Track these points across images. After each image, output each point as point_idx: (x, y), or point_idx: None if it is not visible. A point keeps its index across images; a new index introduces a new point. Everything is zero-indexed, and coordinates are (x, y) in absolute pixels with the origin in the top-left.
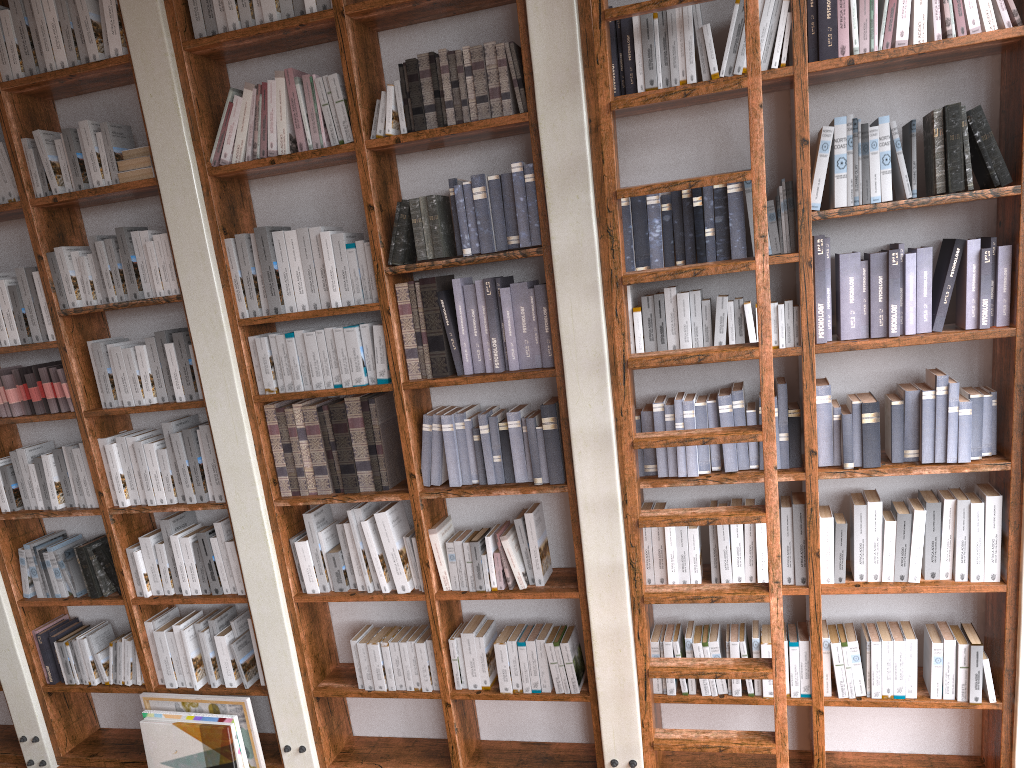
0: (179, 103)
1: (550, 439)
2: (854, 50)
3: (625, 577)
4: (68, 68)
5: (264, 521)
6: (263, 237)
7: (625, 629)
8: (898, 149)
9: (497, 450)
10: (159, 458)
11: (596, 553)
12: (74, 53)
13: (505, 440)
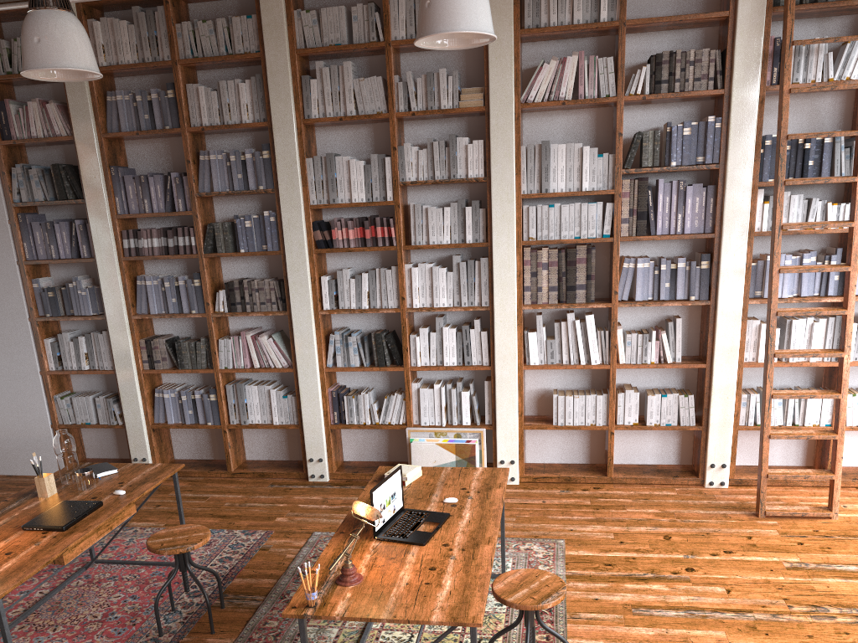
0: (513, 64)
1: (704, 274)
2: None
3: (737, 354)
4: None
5: (516, 317)
6: (546, 147)
7: (732, 385)
8: None
9: (668, 280)
10: (447, 277)
11: (723, 340)
12: None
13: (673, 274)
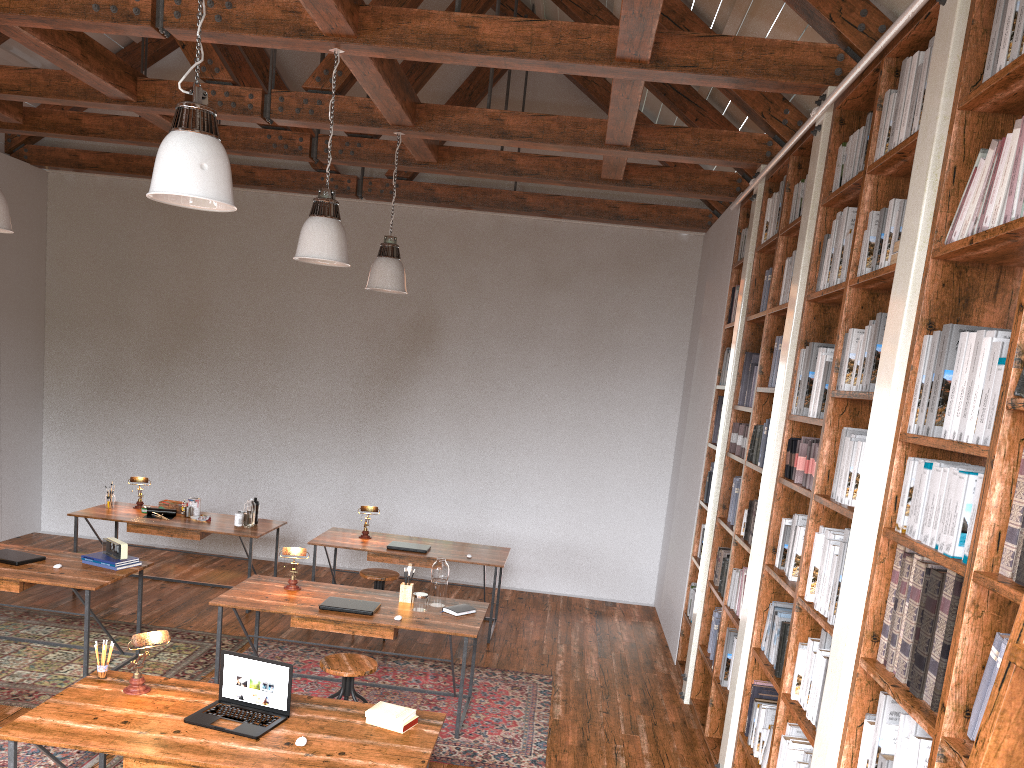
0: (929, 173)
1: None
2: None
3: None
4: (897, 145)
5: (841, 674)
6: (945, 337)
7: None
8: None
9: None
10: (831, 563)
11: None
12: (908, 129)
13: None
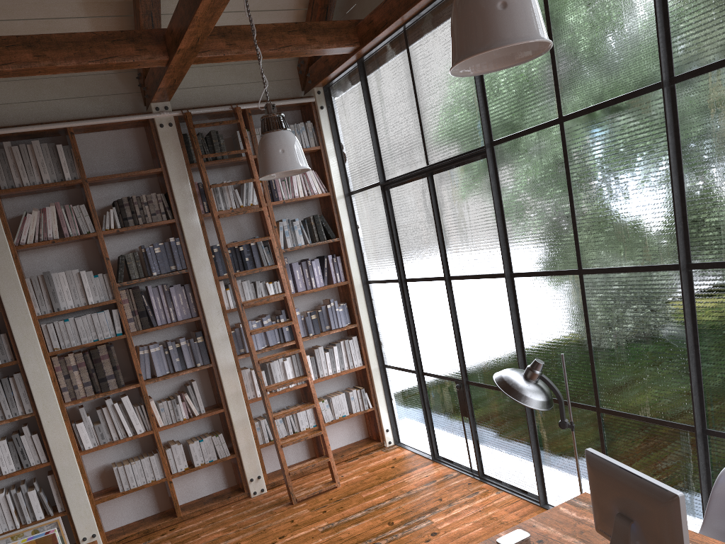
0: None
1: (201, 346)
2: (284, 198)
3: (243, 395)
4: None
5: (62, 415)
6: (48, 276)
7: (246, 418)
8: (303, 228)
9: (177, 356)
10: None
11: (229, 388)
12: None
13: (179, 351)
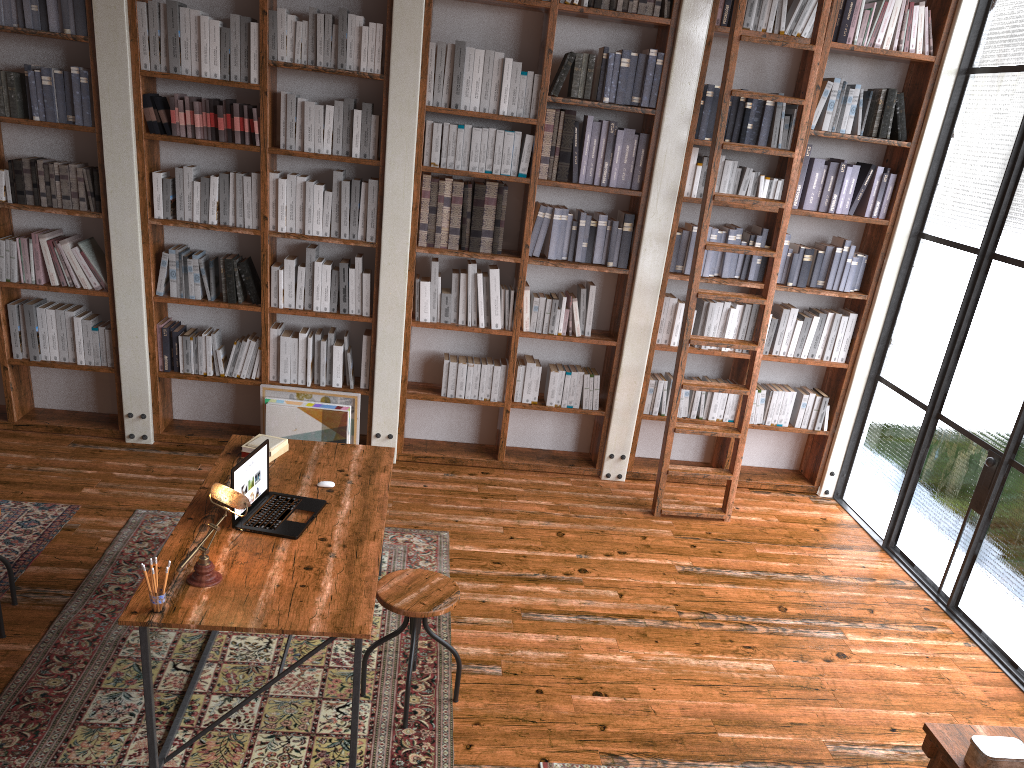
0: None
1: (625, 238)
2: (854, 42)
3: (651, 335)
4: None
5: (408, 261)
6: (461, 49)
7: (642, 369)
8: (860, 106)
9: (586, 239)
10: (325, 198)
11: (637, 317)
12: None
13: (592, 233)
